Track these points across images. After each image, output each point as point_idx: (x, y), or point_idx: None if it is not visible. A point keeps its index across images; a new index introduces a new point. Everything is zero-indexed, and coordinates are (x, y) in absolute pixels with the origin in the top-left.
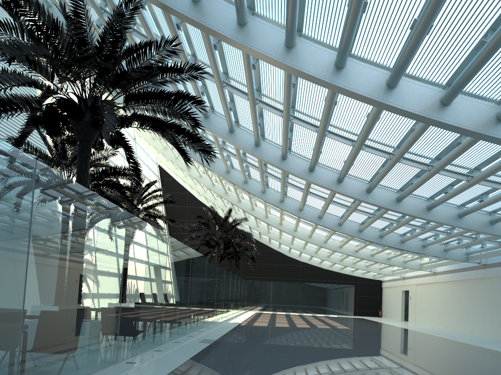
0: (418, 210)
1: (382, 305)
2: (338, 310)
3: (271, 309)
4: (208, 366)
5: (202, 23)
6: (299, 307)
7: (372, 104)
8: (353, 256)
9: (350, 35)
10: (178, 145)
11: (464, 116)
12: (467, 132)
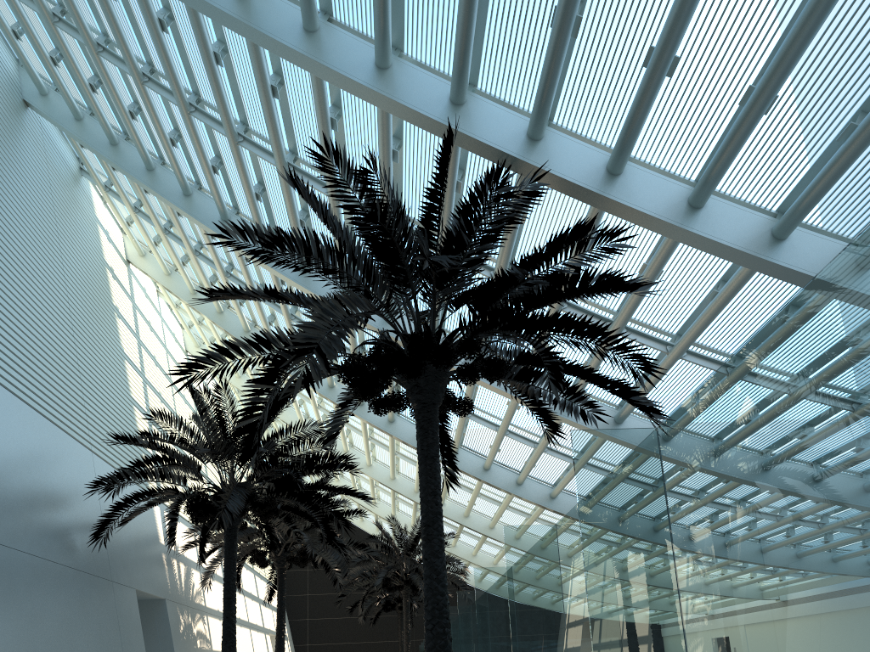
0: None
1: None
2: None
3: None
4: None
5: (631, 206)
6: None
7: None
8: None
9: None
10: (540, 405)
11: None
12: None
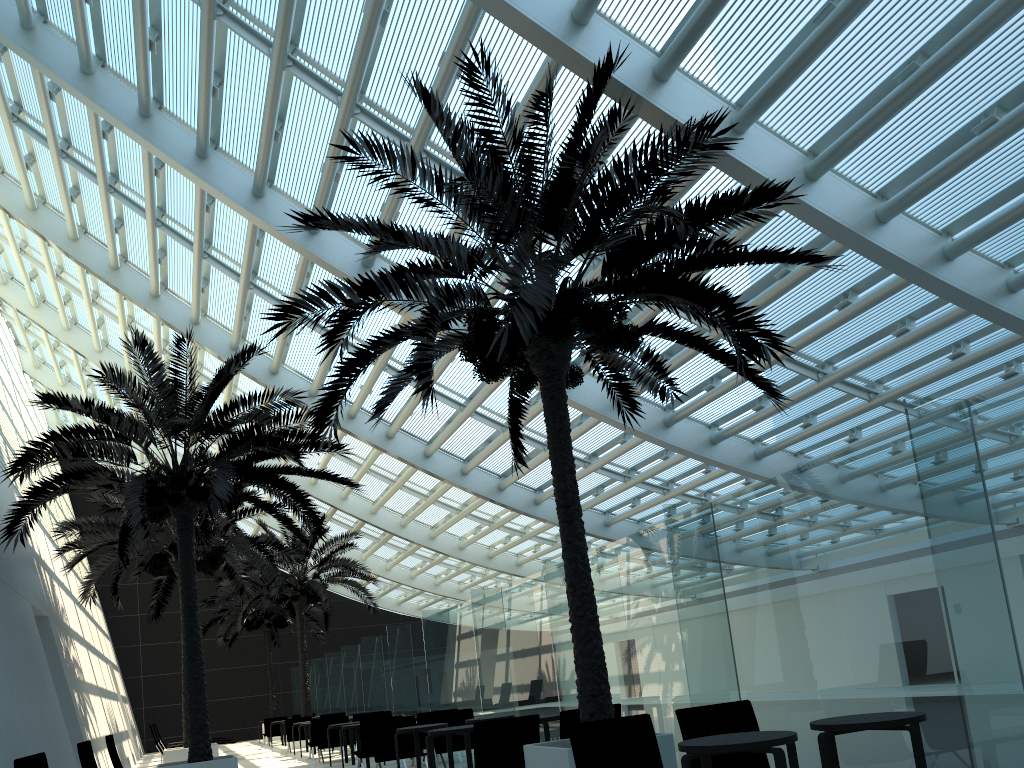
0: None
1: None
2: None
3: None
4: None
5: (756, 170)
6: None
7: (986, 315)
8: None
9: None
10: (622, 380)
11: None
12: None
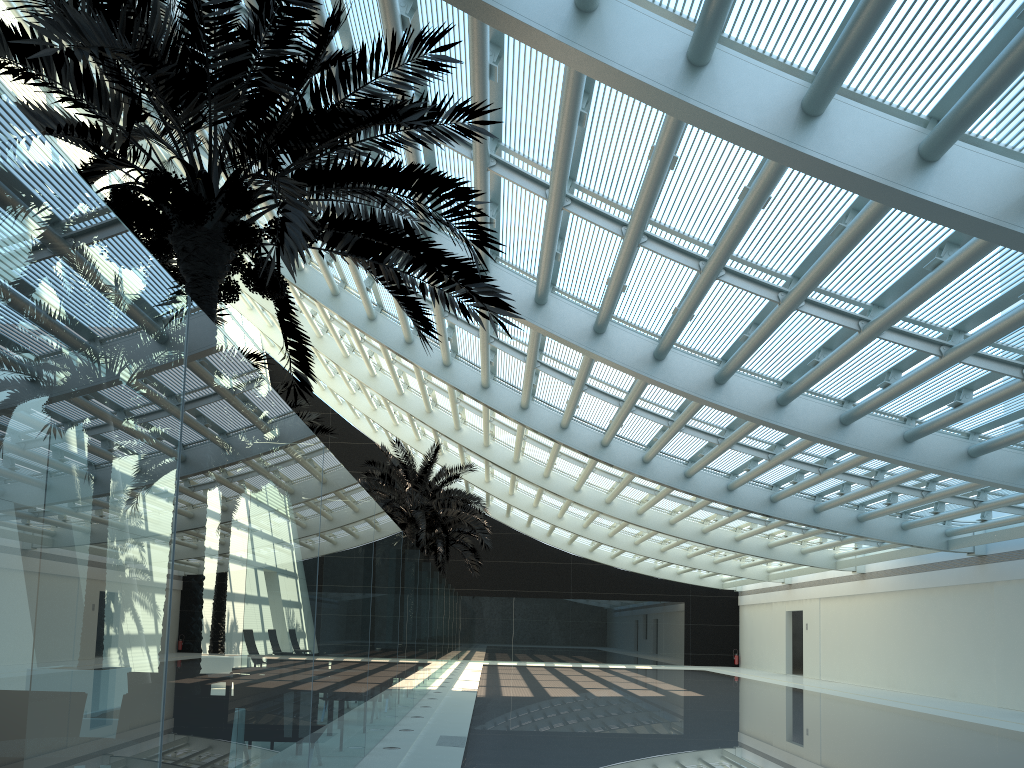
0: (886, 442)
1: (741, 642)
2: (652, 654)
3: (514, 656)
4: None
5: (492, 3)
6: (572, 650)
7: (883, 199)
8: (698, 542)
9: (868, 32)
10: (407, 293)
11: None
12: None
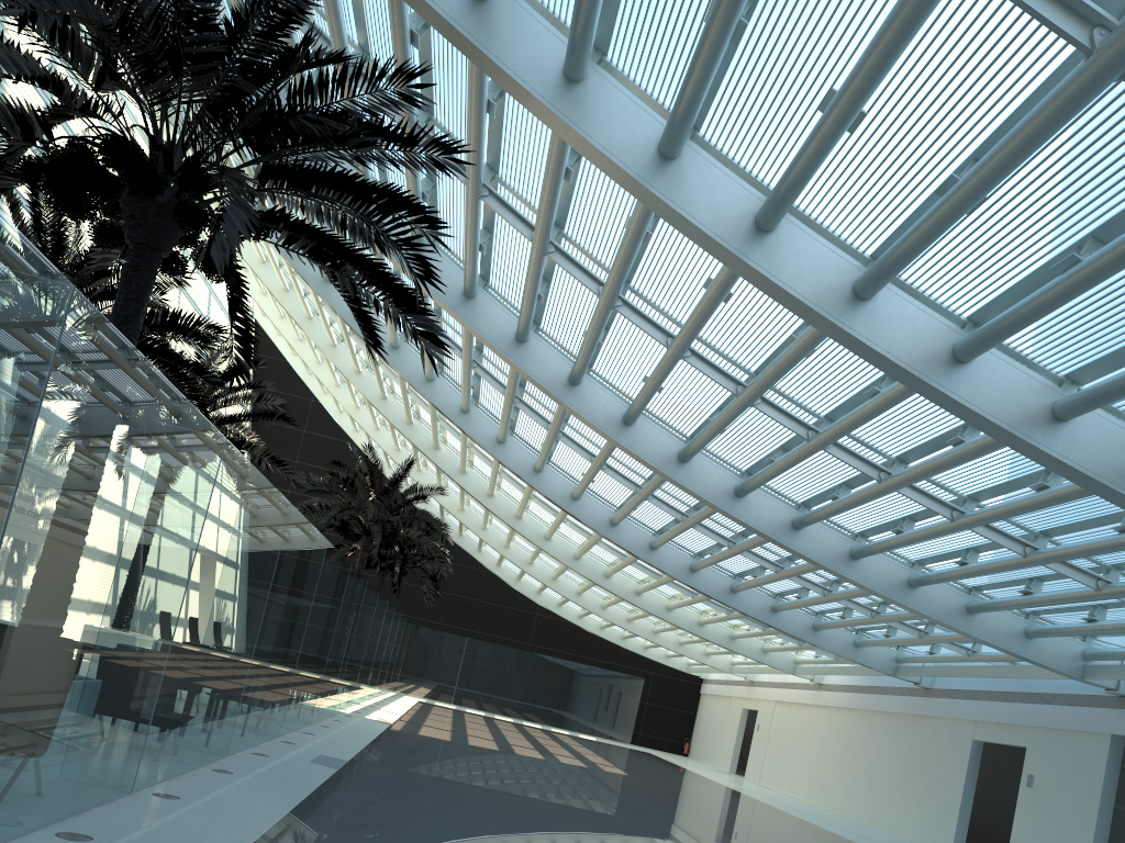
0: (832, 554)
1: (694, 731)
2: (600, 726)
3: (455, 699)
4: (348, 832)
5: (484, 50)
6: (517, 705)
7: (814, 323)
8: (661, 617)
9: (808, 170)
10: (361, 306)
11: (992, 394)
12: (991, 428)
